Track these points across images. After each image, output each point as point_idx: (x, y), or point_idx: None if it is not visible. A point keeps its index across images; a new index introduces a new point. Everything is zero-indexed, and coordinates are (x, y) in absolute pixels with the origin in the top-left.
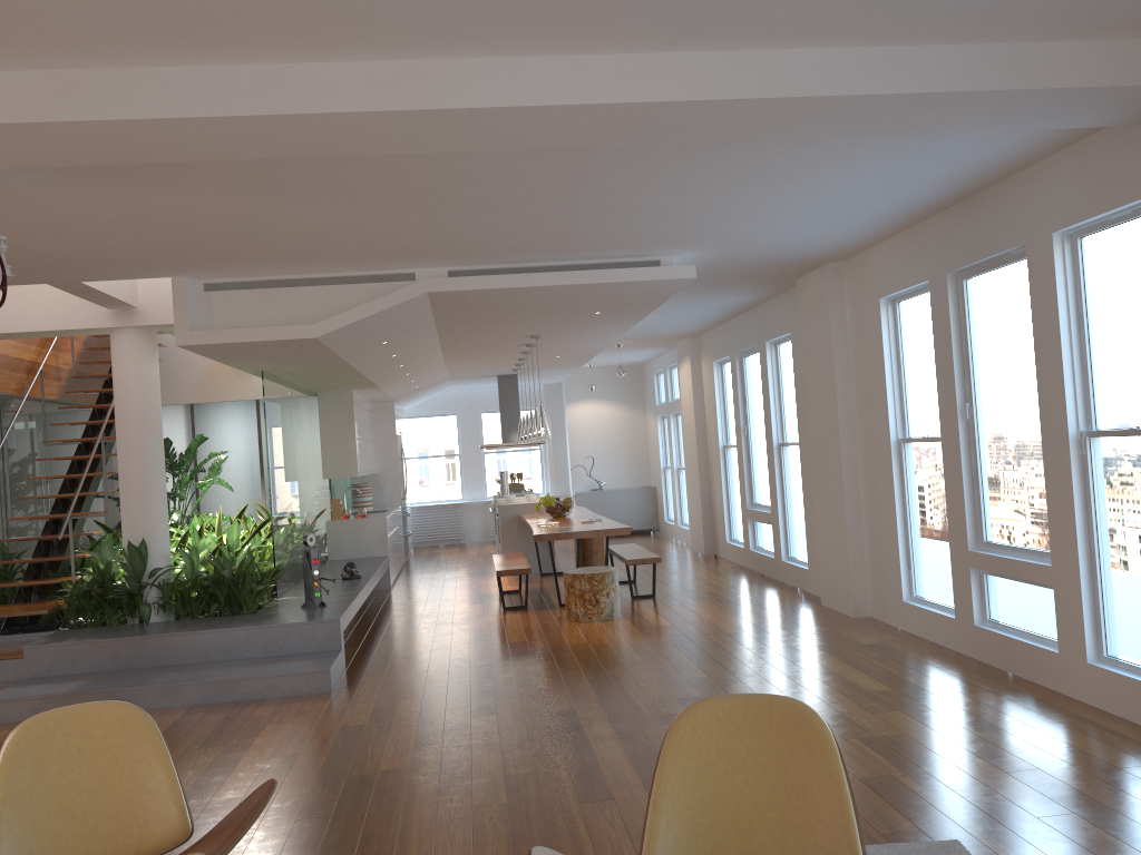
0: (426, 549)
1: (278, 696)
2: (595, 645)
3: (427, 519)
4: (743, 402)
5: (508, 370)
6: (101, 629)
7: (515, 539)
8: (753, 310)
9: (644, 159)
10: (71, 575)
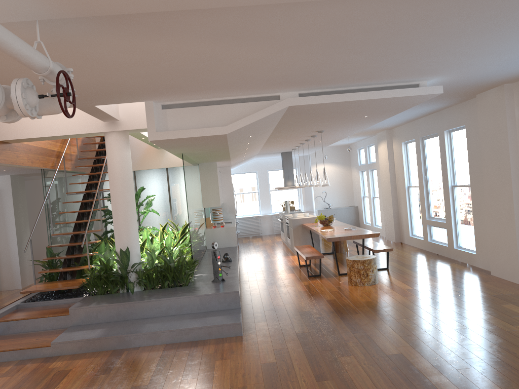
0: (244, 239)
1: (212, 338)
2: (378, 302)
3: (243, 224)
4: (424, 163)
5: (289, 149)
6: (107, 296)
7: (300, 236)
8: (434, 113)
9: (484, 5)
10: (88, 265)
